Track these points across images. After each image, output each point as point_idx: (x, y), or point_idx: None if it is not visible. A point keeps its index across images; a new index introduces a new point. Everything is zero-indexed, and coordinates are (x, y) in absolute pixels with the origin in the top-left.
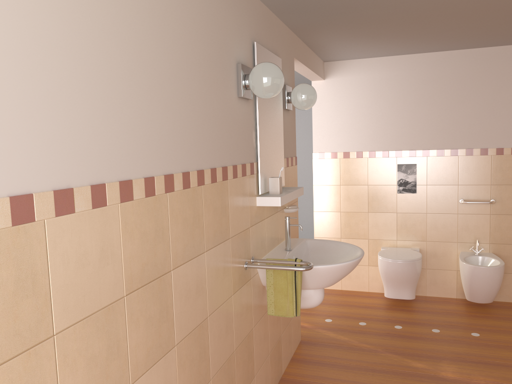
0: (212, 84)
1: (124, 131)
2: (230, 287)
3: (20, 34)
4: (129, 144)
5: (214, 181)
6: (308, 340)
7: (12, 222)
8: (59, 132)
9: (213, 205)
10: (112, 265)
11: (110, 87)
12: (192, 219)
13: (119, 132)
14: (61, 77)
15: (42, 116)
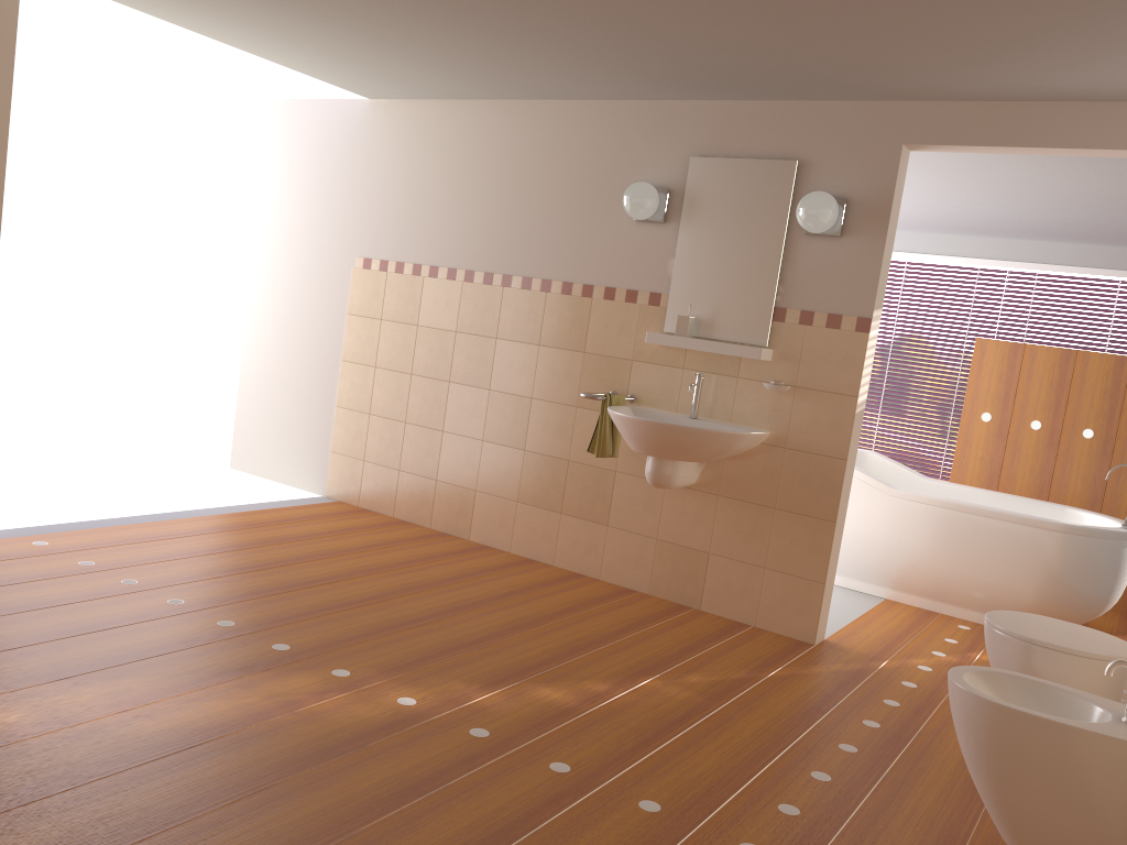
0: (584, 211)
1: (476, 244)
2: (574, 397)
3: (431, 203)
4: (478, 251)
5: (567, 293)
6: (812, 648)
7: (412, 273)
8: (438, 241)
9: (561, 313)
10: (452, 311)
11: (471, 221)
12: (528, 314)
13: (472, 244)
14: (444, 218)
15: (432, 235)
